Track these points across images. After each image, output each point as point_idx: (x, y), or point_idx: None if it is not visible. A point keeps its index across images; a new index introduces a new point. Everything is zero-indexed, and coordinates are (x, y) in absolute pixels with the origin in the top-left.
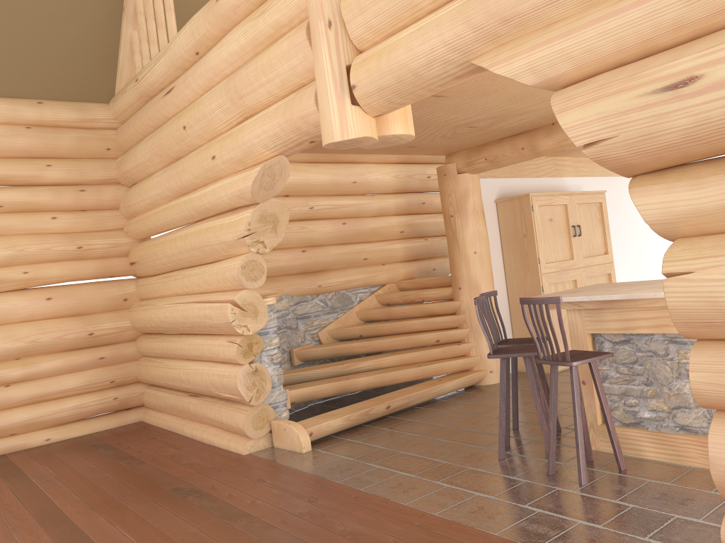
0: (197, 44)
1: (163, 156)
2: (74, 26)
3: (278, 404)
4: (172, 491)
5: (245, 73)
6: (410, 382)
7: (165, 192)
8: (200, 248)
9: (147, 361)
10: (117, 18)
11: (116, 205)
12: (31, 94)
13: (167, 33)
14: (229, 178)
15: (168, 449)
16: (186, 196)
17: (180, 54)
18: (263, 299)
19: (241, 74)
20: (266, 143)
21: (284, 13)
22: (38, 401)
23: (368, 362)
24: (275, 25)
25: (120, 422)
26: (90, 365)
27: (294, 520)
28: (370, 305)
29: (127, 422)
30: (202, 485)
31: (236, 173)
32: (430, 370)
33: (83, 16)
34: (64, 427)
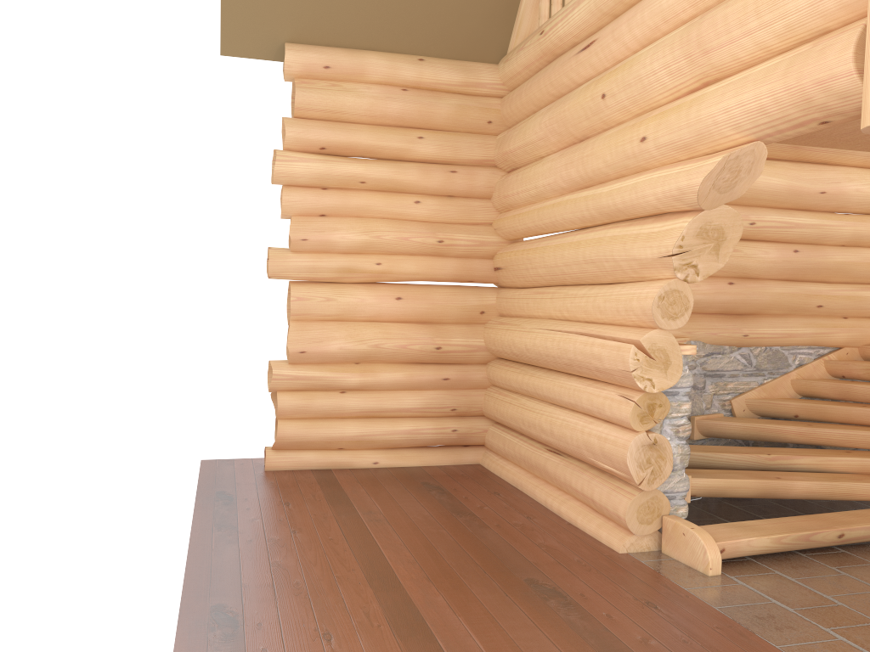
0: None
1: (562, 135)
2: None
3: (675, 494)
4: (527, 584)
5: (722, 14)
6: None
7: (558, 183)
8: (596, 262)
9: (497, 393)
10: None
11: (488, 193)
12: (413, 49)
13: None
14: (663, 170)
15: (516, 515)
16: (588, 191)
17: None
18: (678, 346)
19: (713, 17)
20: (739, 122)
21: None
22: (371, 417)
23: (808, 459)
24: None
25: (454, 460)
26: (432, 385)
27: None
28: (814, 373)
29: (463, 462)
30: (566, 586)
31: (674, 164)
32: None
33: None
34: (393, 452)
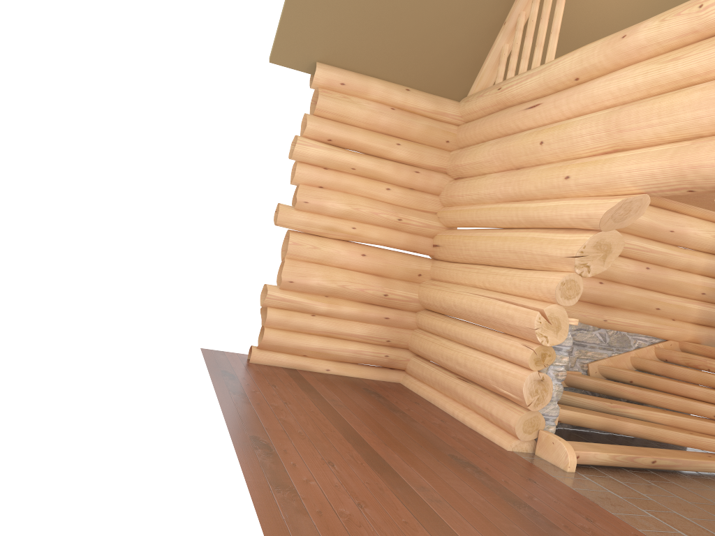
0: (581, 71)
1: (504, 162)
2: (458, 31)
3: (549, 417)
4: (450, 457)
5: (635, 110)
6: (664, 445)
7: (497, 194)
8: (518, 253)
9: (422, 334)
10: (495, 30)
11: (438, 191)
12: (403, 81)
13: (532, 50)
14: (578, 200)
15: (433, 418)
16: (519, 204)
17: (558, 76)
18: (567, 318)
19: (629, 110)
20: (636, 180)
21: (703, 64)
22: (329, 336)
23: (637, 410)
24: (687, 73)
25: (383, 377)
26: (376, 321)
27: (577, 530)
28: (647, 355)
29: (389, 379)
30: (476, 462)
31: (586, 197)
32: (701, 442)
33: (469, 24)
34: (341, 364)
